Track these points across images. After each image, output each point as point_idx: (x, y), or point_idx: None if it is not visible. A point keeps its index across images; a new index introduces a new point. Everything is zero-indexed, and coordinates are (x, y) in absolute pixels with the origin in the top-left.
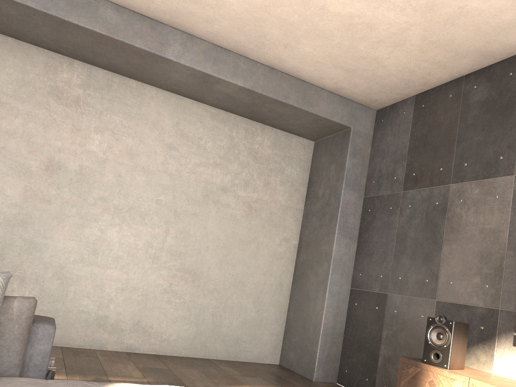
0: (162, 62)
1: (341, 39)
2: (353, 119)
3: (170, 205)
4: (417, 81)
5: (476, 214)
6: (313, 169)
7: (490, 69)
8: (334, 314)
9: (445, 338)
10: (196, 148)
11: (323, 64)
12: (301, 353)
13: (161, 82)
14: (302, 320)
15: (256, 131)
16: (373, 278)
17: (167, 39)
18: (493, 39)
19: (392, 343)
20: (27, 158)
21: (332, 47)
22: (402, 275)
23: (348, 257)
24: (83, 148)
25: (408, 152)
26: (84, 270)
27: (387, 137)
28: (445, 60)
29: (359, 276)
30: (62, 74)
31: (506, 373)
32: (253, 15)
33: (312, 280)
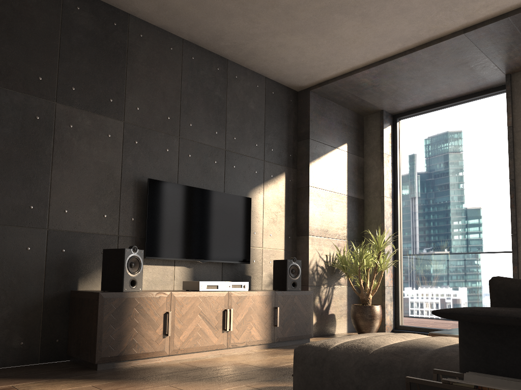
0: None
1: None
2: None
3: None
4: None
5: (90, 146)
6: None
7: (94, 1)
8: None
9: (137, 265)
10: None
11: None
12: None
13: None
14: None
15: None
16: None
17: None
18: None
19: None
20: None
21: None
22: None
23: None
24: None
25: None
26: None
27: None
28: None
29: None
30: None
31: None
32: None
33: None
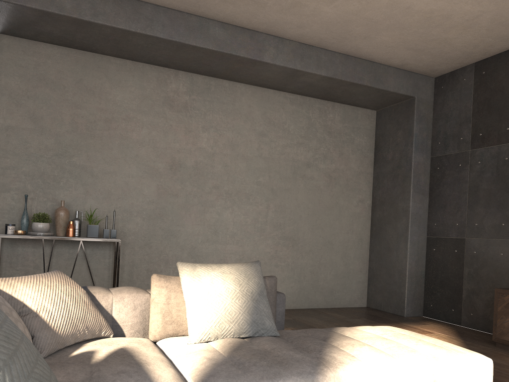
0: (259, 65)
1: (418, 28)
2: (416, 89)
3: (267, 185)
4: (478, 52)
5: None
6: (378, 135)
7: None
8: (416, 259)
9: None
10: (282, 132)
11: (395, 48)
12: (388, 295)
13: (251, 80)
14: (385, 268)
15: (328, 109)
16: (448, 226)
17: (263, 45)
18: None
19: (474, 279)
20: (155, 161)
21: (408, 35)
22: (478, 222)
23: (423, 211)
24: (196, 146)
25: (472, 115)
26: (210, 248)
27: (449, 102)
28: (508, 35)
29: (434, 226)
30: (171, 85)
31: None
32: (343, 18)
33: (391, 234)
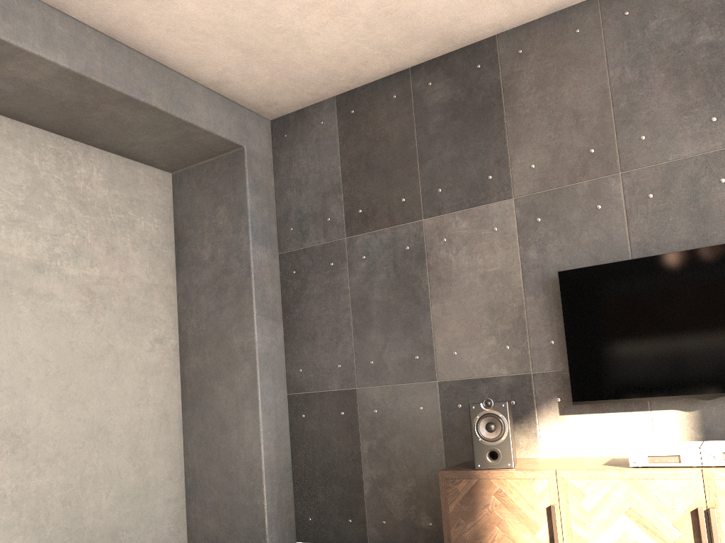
0: None
1: None
2: (245, 134)
3: None
4: (345, 74)
5: (472, 256)
6: (180, 218)
7: (447, 59)
8: (275, 439)
9: (499, 427)
10: None
11: (210, 38)
12: (231, 516)
13: None
14: (219, 463)
15: (76, 156)
16: (325, 371)
17: None
18: (463, 16)
19: (381, 458)
20: None
21: (236, 7)
22: (375, 358)
23: (277, 348)
24: None
25: (343, 180)
26: None
27: (300, 161)
28: (393, 43)
29: (298, 373)
30: None
31: (559, 451)
32: None
33: (224, 397)
